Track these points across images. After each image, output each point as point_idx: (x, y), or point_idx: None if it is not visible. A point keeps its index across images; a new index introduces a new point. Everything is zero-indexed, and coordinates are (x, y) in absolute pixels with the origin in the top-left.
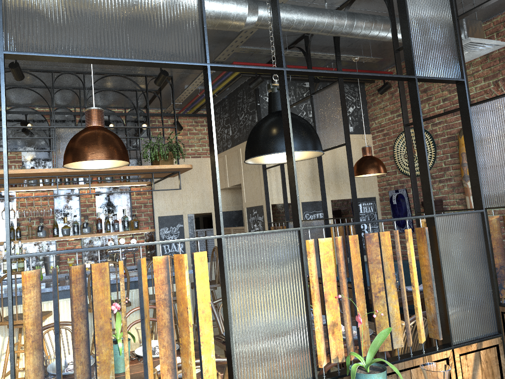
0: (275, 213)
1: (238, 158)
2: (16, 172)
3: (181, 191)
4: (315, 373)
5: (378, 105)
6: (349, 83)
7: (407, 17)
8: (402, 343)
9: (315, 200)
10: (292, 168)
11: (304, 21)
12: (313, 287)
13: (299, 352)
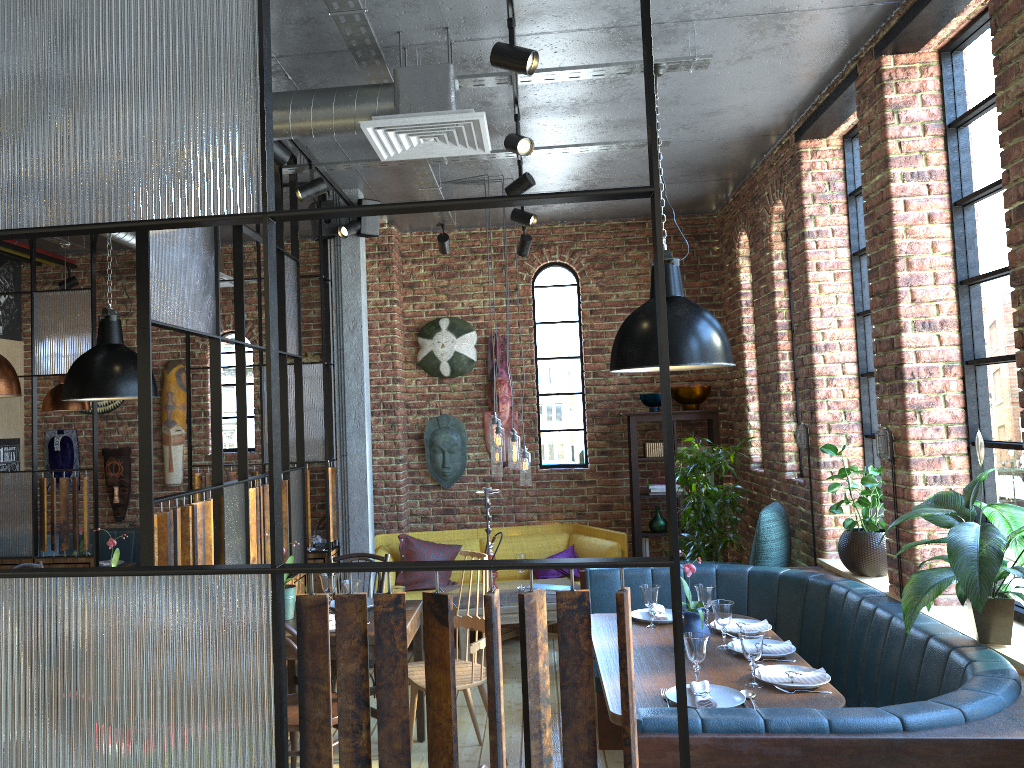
0: None
1: None
2: None
3: None
4: None
5: None
6: None
7: (285, 301)
8: None
9: None
10: (244, 429)
11: None
12: (250, 528)
13: None
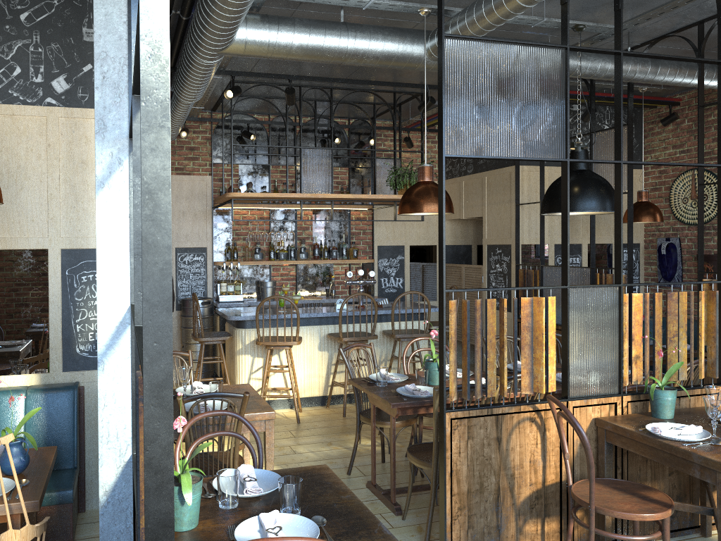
0: (524, 254)
1: (481, 187)
2: (271, 196)
3: (404, 219)
4: (621, 388)
5: (657, 136)
6: (624, 107)
7: None
8: (686, 377)
9: (570, 243)
10: (619, 239)
11: (606, 70)
12: (625, 328)
13: (611, 373)
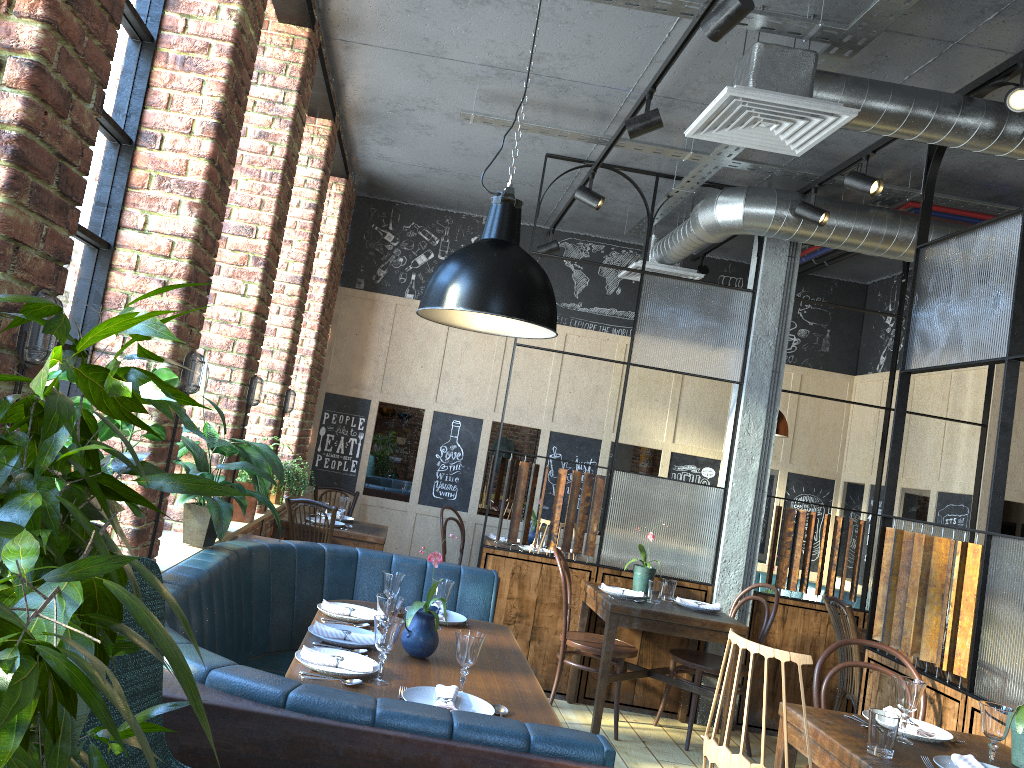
0: None
1: None
2: None
3: None
4: None
5: None
6: None
7: None
8: None
9: None
10: None
11: None
12: None
13: None
